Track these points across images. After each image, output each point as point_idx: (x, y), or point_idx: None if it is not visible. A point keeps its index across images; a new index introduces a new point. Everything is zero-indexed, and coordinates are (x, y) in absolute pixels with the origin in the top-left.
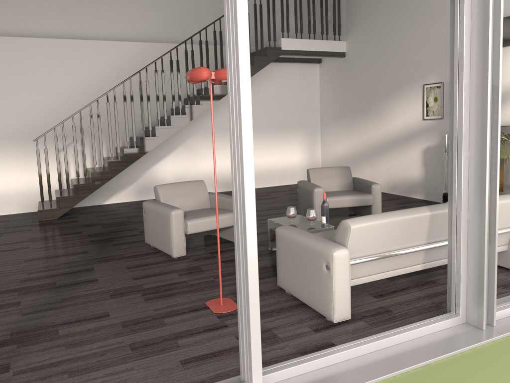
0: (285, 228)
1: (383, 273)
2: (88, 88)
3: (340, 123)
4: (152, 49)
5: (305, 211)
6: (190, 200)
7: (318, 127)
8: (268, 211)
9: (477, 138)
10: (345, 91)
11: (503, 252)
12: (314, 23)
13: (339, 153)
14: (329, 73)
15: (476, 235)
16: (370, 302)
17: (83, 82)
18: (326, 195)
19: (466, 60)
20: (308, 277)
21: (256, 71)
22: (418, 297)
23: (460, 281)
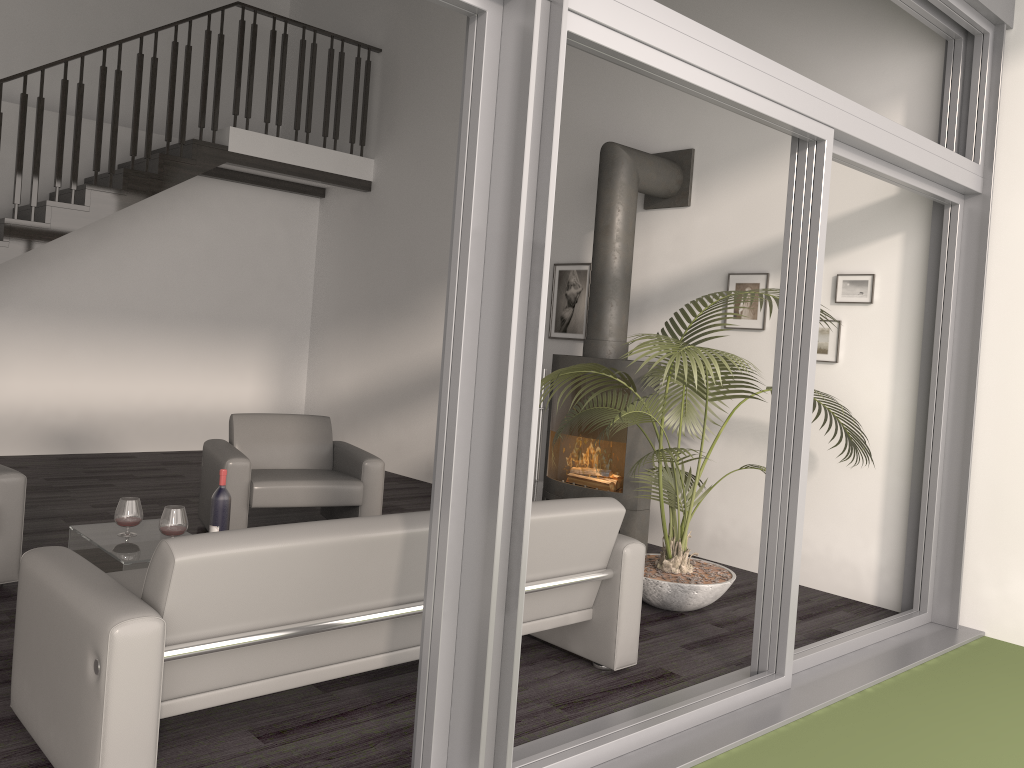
0: (45, 552)
1: (278, 678)
2: None
3: (350, 327)
4: None
5: (207, 512)
6: None
7: (306, 331)
8: None
9: (493, 360)
10: (365, 260)
11: (584, 624)
12: (310, 110)
13: (343, 391)
14: (338, 220)
15: (476, 589)
16: (241, 755)
17: None
18: (258, 477)
19: (481, 178)
20: (61, 691)
21: (161, 187)
22: (366, 736)
23: (436, 703)
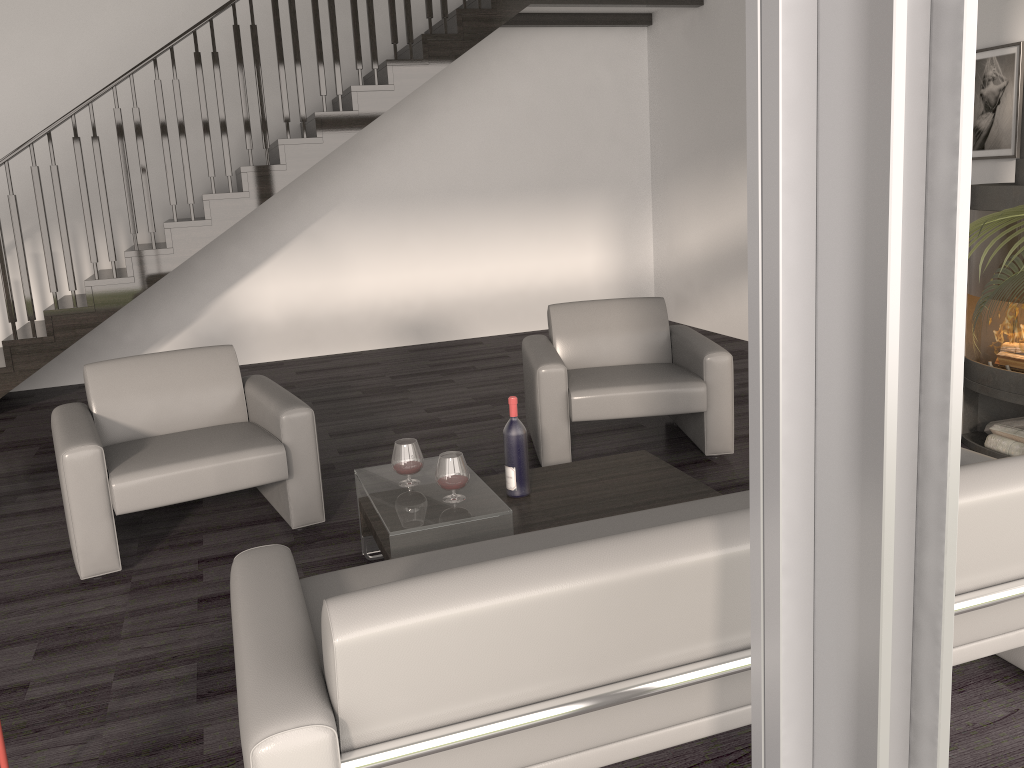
0: (249, 562)
1: (543, 765)
2: (58, 103)
3: (694, 175)
4: (214, 1)
5: (530, 422)
6: (184, 403)
7: (646, 186)
8: (466, 409)
9: (850, 283)
10: (704, 93)
11: None
12: None
13: (692, 251)
14: (669, 50)
15: (845, 730)
16: None
17: (44, 89)
18: (577, 384)
19: None
20: None
21: (463, 48)
22: None
23: None
